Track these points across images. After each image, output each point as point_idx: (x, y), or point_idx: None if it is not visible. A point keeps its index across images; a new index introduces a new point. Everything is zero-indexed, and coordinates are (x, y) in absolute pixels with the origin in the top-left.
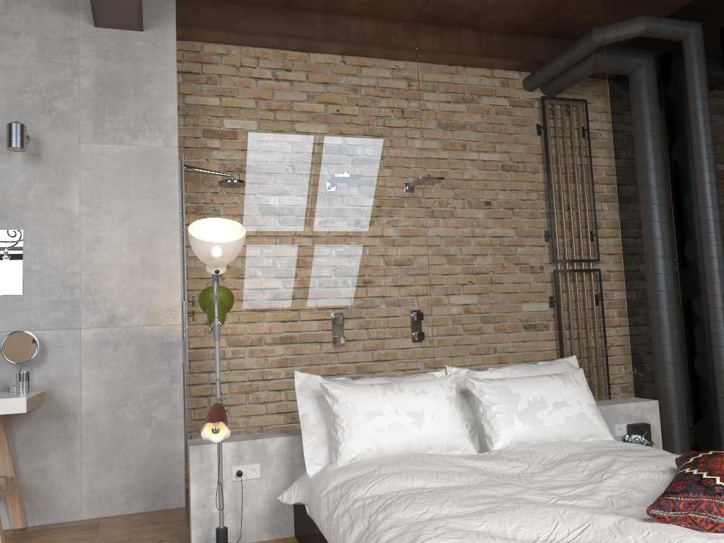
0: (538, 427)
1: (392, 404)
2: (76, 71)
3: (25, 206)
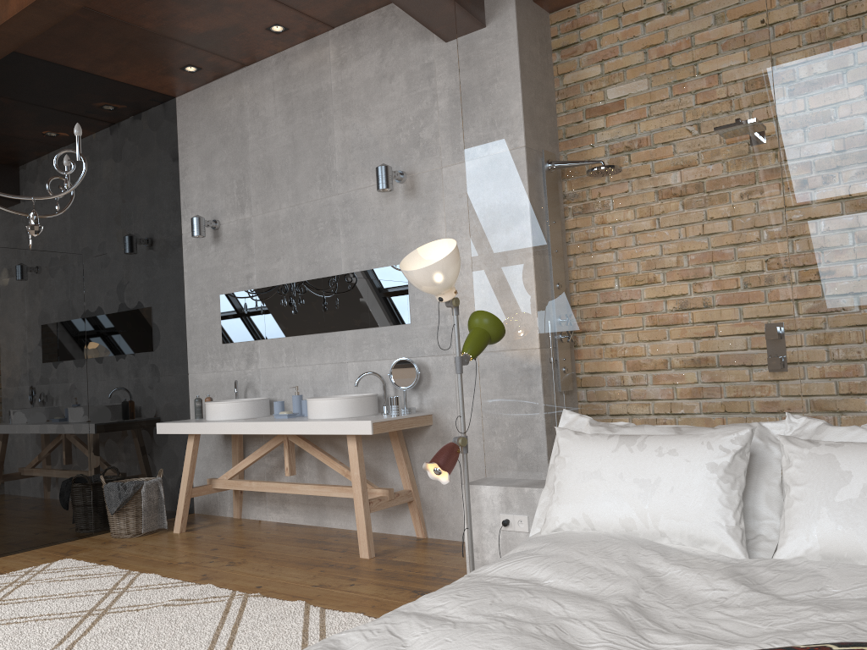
0: None
1: (618, 464)
2: (434, 95)
3: (407, 240)
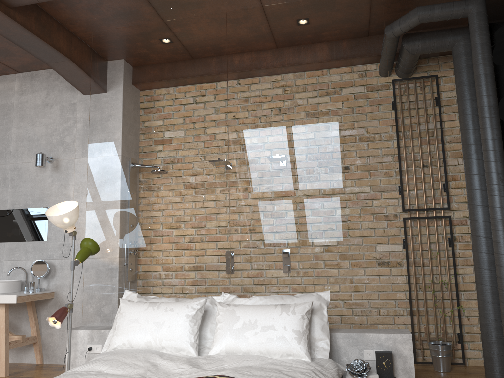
0: (242, 343)
1: (147, 315)
2: (75, 120)
3: (50, 194)
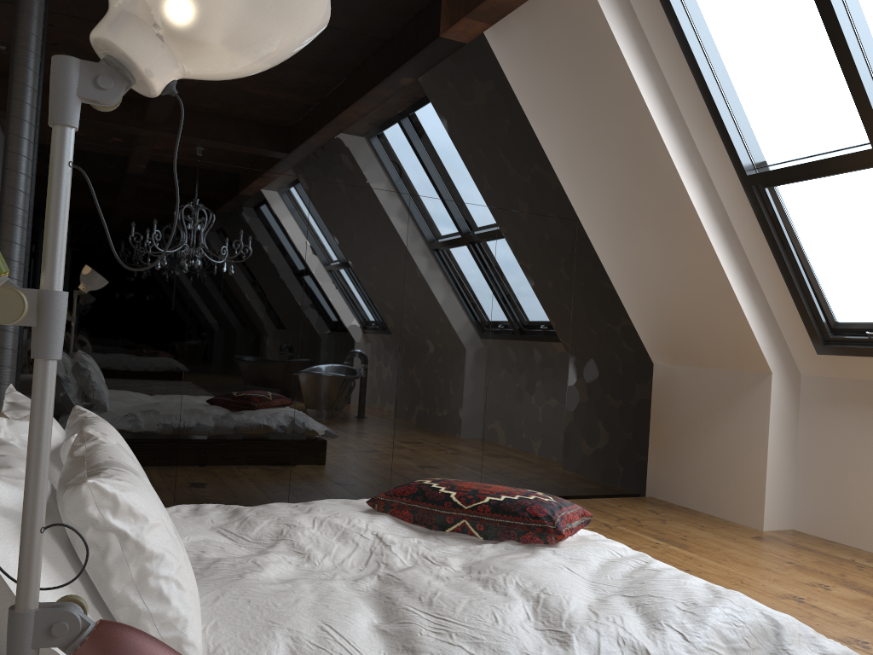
0: None
1: (162, 505)
2: None
3: None
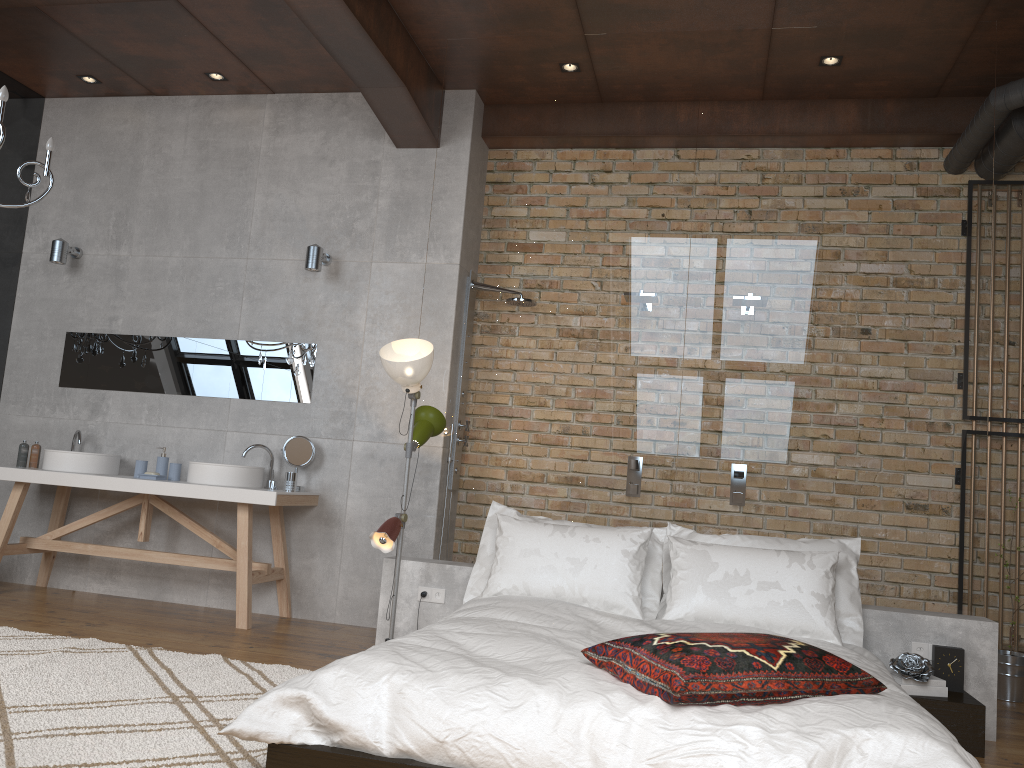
0: (726, 605)
1: (554, 545)
2: (376, 193)
3: (321, 321)
